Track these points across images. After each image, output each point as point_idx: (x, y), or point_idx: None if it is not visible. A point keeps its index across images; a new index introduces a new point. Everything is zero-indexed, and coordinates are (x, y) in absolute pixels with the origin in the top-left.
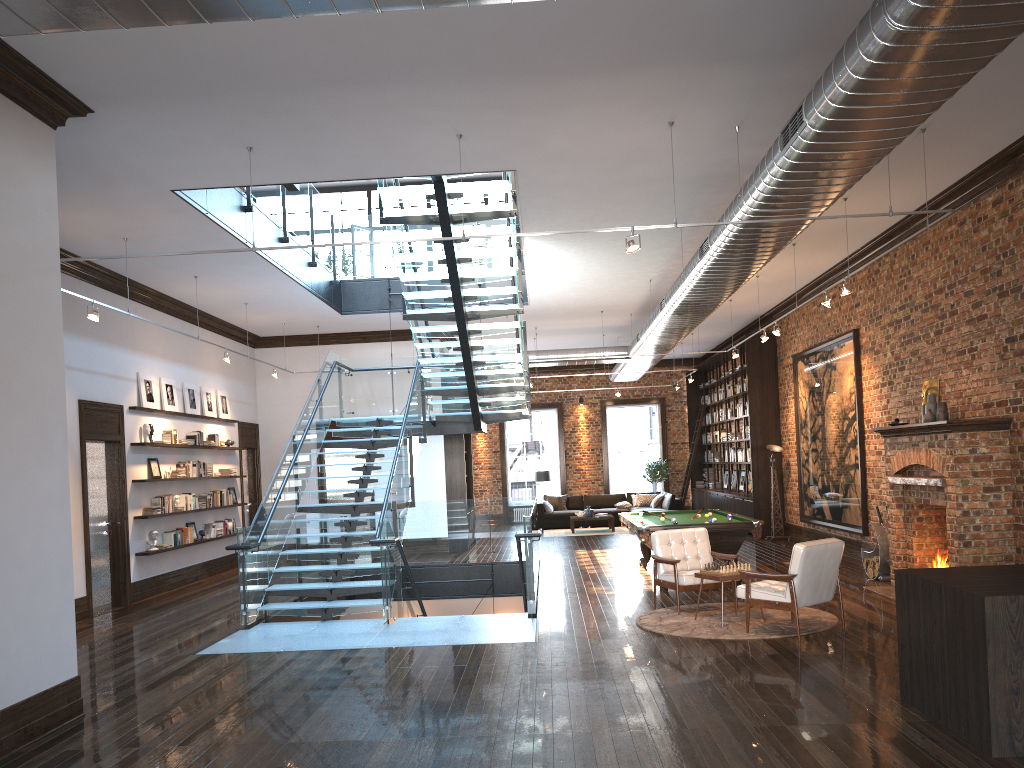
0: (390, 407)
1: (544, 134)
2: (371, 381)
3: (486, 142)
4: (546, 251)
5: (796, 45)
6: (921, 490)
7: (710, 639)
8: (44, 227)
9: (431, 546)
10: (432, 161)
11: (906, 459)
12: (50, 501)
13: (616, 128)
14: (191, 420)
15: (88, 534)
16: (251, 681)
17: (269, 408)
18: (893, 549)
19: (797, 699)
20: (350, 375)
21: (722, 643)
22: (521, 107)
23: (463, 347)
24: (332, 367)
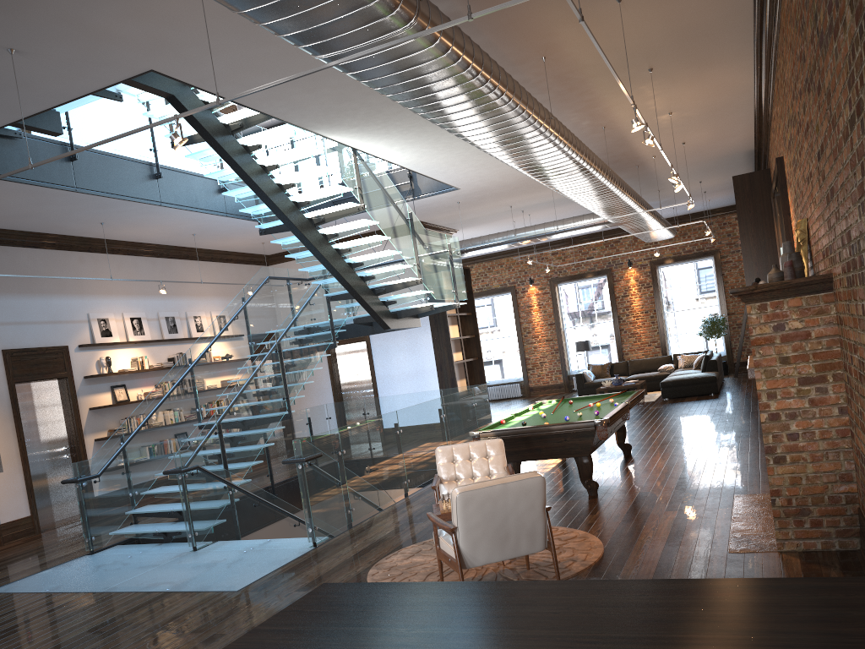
0: None
1: (91, 24)
2: None
3: (54, 49)
4: (368, 139)
5: None
6: None
7: None
8: None
9: None
10: (51, 82)
11: None
12: None
13: None
14: (175, 343)
15: (27, 463)
16: None
17: None
18: None
19: None
20: (308, 284)
21: None
22: None
23: (315, 254)
24: (261, 283)
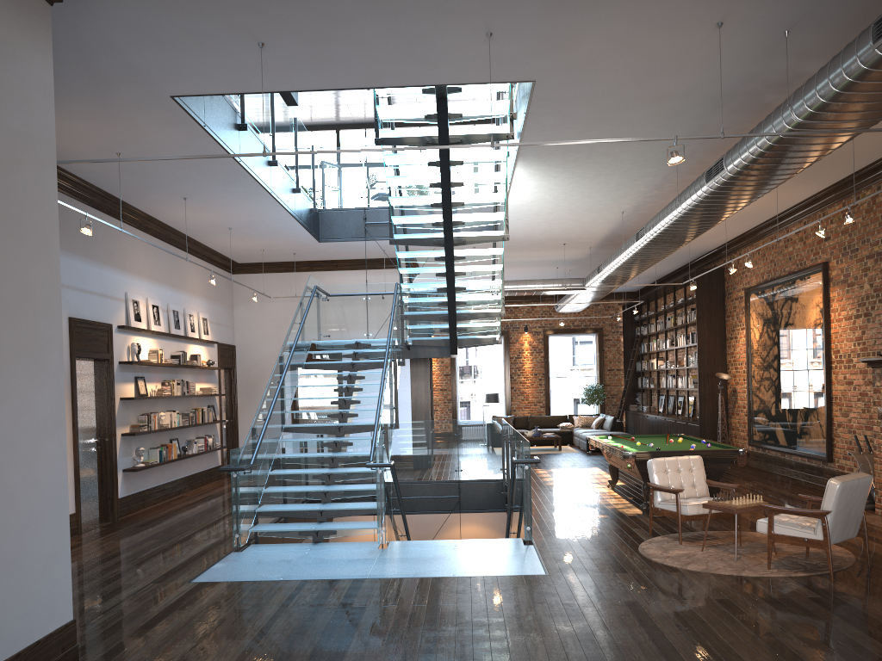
0: (365, 331)
1: (580, 35)
2: (347, 306)
3: (515, 44)
4: (534, 178)
5: None
6: None
7: (732, 576)
8: (39, 114)
9: (401, 464)
10: (451, 67)
11: None
12: (44, 426)
13: (658, 29)
14: (175, 340)
15: (77, 451)
16: (258, 619)
17: (245, 331)
18: (880, 479)
19: None
20: (327, 300)
21: (749, 581)
22: None
23: (448, 272)
24: (313, 291)
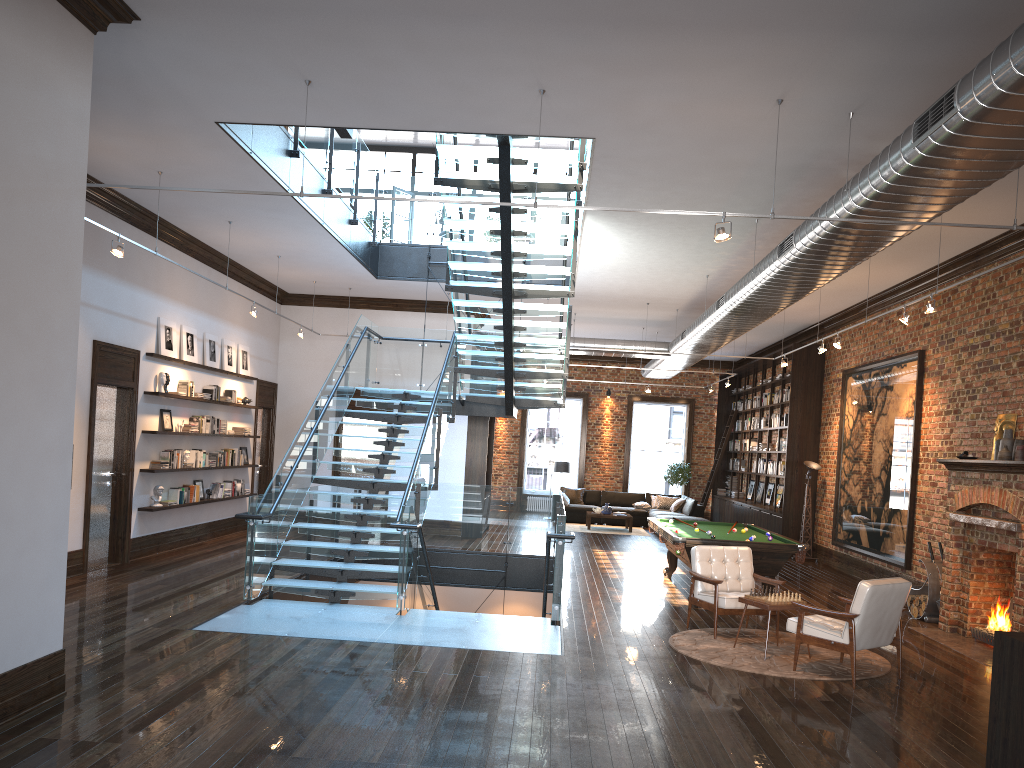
0: (417, 381)
1: (636, 99)
2: (400, 352)
3: (570, 102)
4: (606, 233)
5: (949, 21)
6: (987, 532)
7: (754, 674)
8: (72, 143)
9: (445, 530)
10: (506, 118)
11: (974, 496)
12: (49, 453)
13: (717, 100)
14: (209, 373)
15: (90, 484)
16: (252, 670)
17: (290, 368)
18: (946, 590)
19: (867, 764)
20: (379, 343)
21: (768, 680)
22: (618, 64)
23: (506, 326)
24: (362, 333)
